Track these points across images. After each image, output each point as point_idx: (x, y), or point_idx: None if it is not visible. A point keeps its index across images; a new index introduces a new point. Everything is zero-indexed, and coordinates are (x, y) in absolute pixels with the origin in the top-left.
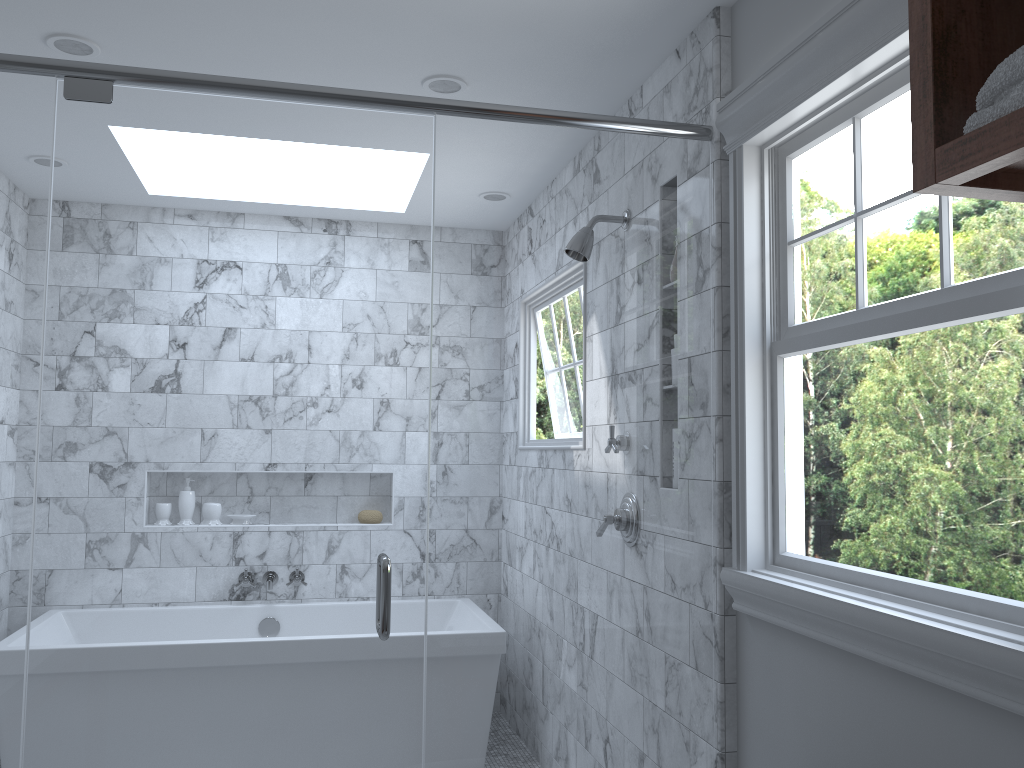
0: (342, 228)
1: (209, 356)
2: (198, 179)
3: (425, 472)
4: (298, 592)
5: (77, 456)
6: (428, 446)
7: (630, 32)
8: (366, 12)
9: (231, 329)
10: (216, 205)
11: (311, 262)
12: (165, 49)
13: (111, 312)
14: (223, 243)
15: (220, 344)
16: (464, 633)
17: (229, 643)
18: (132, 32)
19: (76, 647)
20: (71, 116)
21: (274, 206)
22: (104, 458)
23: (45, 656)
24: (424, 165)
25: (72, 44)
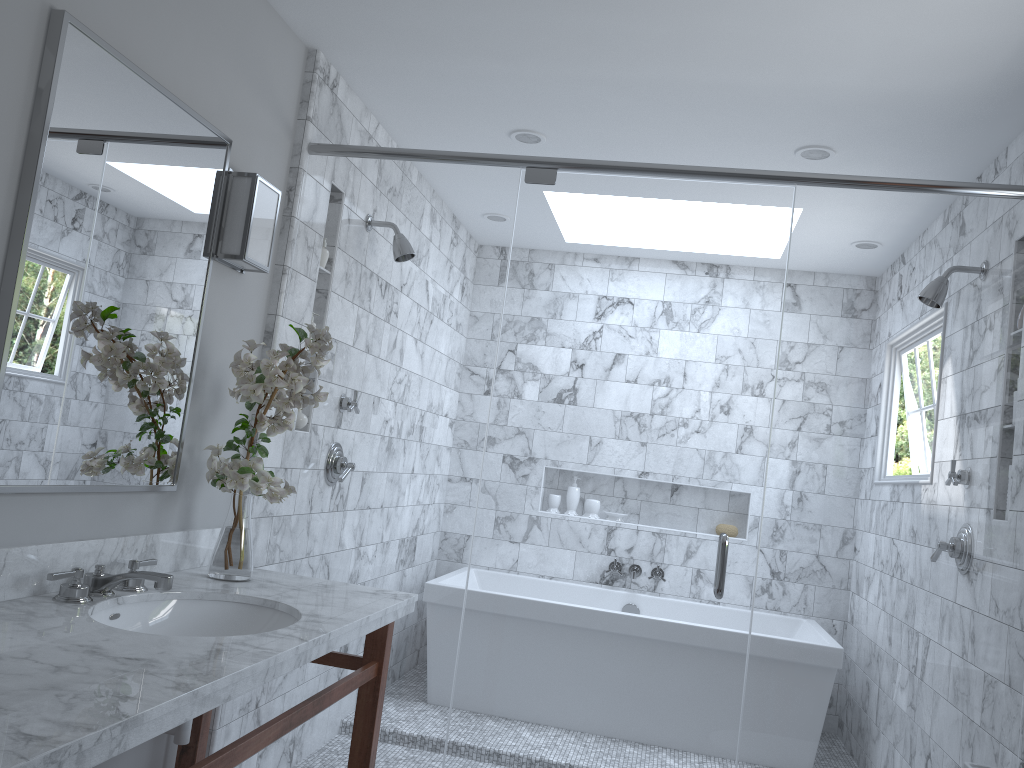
0: (726, 270)
1: (599, 379)
2: (603, 226)
3: (786, 504)
4: (658, 596)
5: (489, 453)
6: (791, 479)
7: (988, 104)
8: (747, 103)
9: (619, 357)
10: (616, 248)
11: (694, 300)
12: (591, 136)
13: (524, 337)
14: (619, 281)
15: (609, 369)
16: (810, 659)
17: (596, 624)
18: (569, 126)
19: (478, 605)
20: (508, 176)
21: (665, 249)
22: (509, 457)
23: (455, 607)
24: (809, 212)
25: (527, 136)
